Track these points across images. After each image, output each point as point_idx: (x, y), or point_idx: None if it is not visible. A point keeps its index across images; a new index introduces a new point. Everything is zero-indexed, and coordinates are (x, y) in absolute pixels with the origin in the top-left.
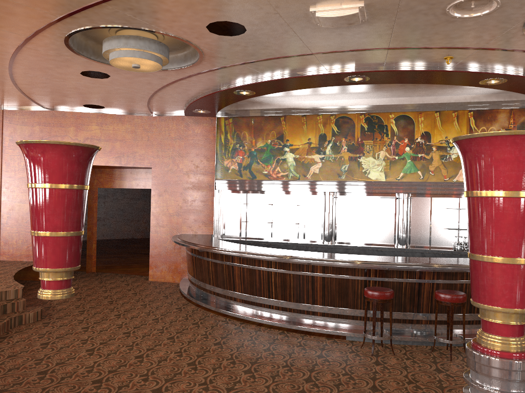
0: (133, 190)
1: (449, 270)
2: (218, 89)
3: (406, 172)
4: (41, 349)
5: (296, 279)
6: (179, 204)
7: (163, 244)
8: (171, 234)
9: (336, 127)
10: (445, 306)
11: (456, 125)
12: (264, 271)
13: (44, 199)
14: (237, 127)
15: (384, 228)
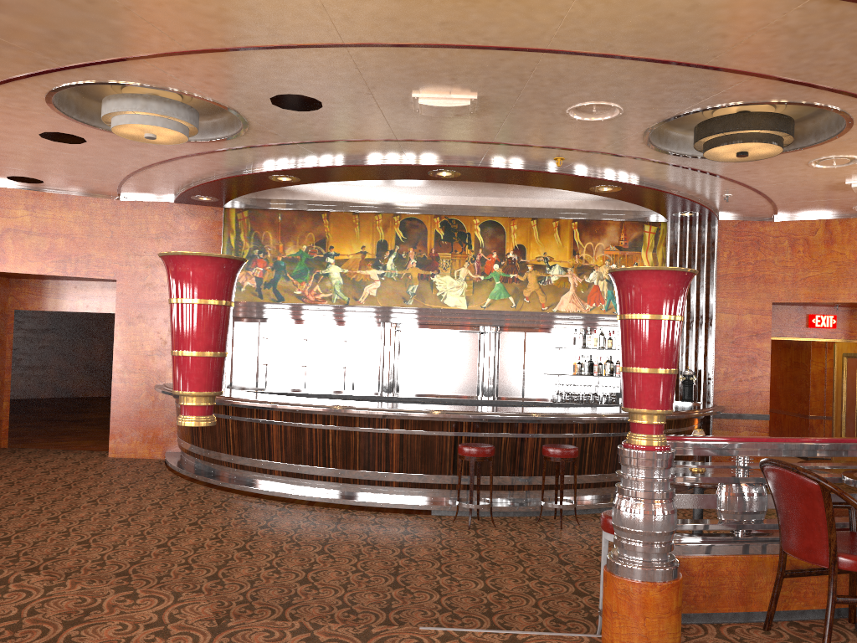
0: (35, 316)
1: (556, 421)
2: (247, 171)
3: (495, 297)
4: (4, 545)
5: (363, 438)
6: (162, 337)
7: (135, 400)
8: (148, 383)
9: (402, 232)
10: (552, 467)
11: (557, 237)
12: (318, 430)
13: (198, 316)
14: (255, 224)
15: (464, 374)
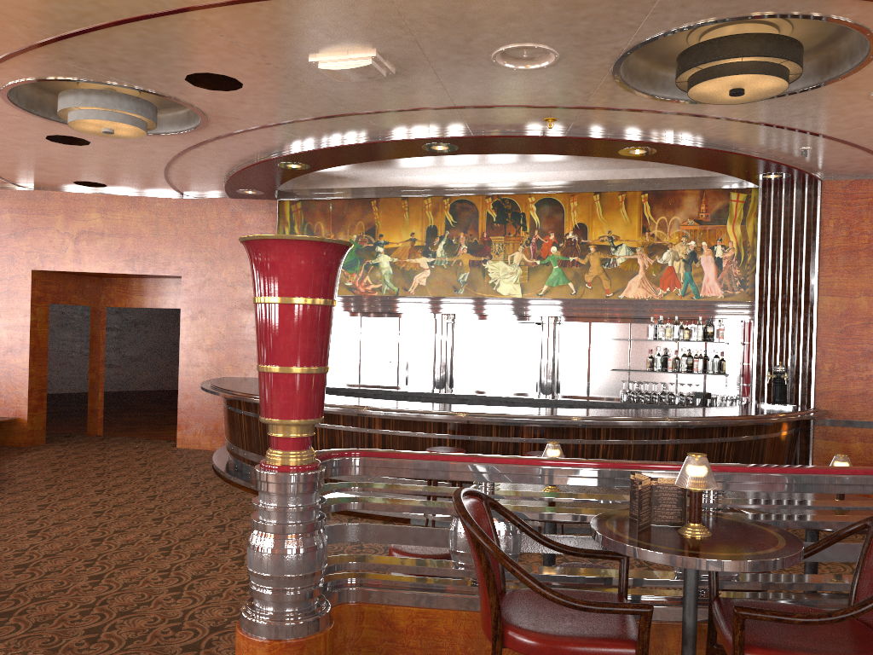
0: None
1: (557, 424)
2: (255, 161)
3: (552, 284)
4: None
5: (347, 437)
6: (221, 332)
7: (198, 393)
8: (209, 377)
9: (452, 216)
10: None
11: (623, 213)
12: None
13: None
14: (308, 215)
15: (523, 369)
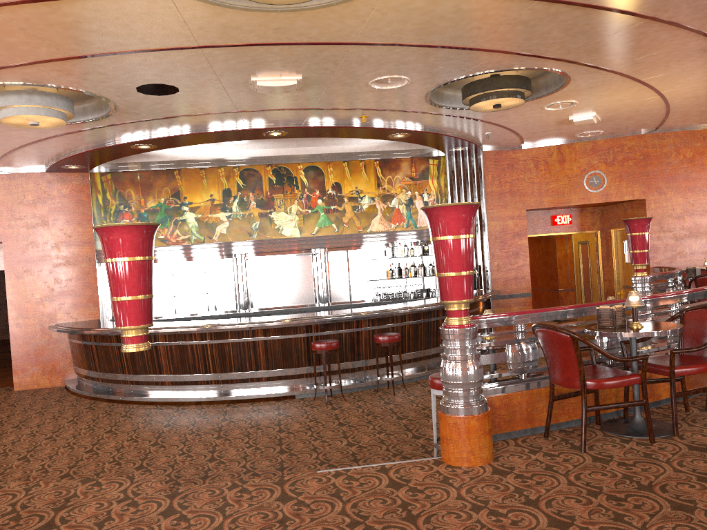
0: None
1: (381, 316)
2: (112, 143)
3: (321, 225)
4: None
5: (235, 347)
6: (49, 286)
7: (32, 340)
8: (42, 325)
9: (241, 181)
10: (381, 350)
11: (364, 174)
12: (198, 345)
13: (130, 270)
14: (118, 184)
15: (304, 287)
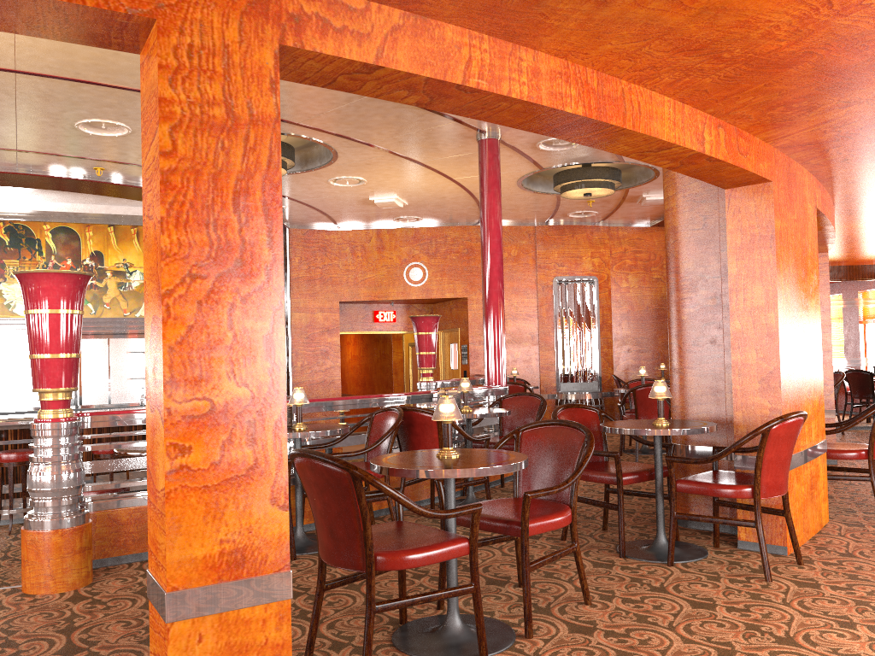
0: None
1: None
2: None
3: None
4: None
5: None
6: None
7: None
8: None
9: None
10: None
11: (136, 244)
12: None
13: None
14: None
15: None
